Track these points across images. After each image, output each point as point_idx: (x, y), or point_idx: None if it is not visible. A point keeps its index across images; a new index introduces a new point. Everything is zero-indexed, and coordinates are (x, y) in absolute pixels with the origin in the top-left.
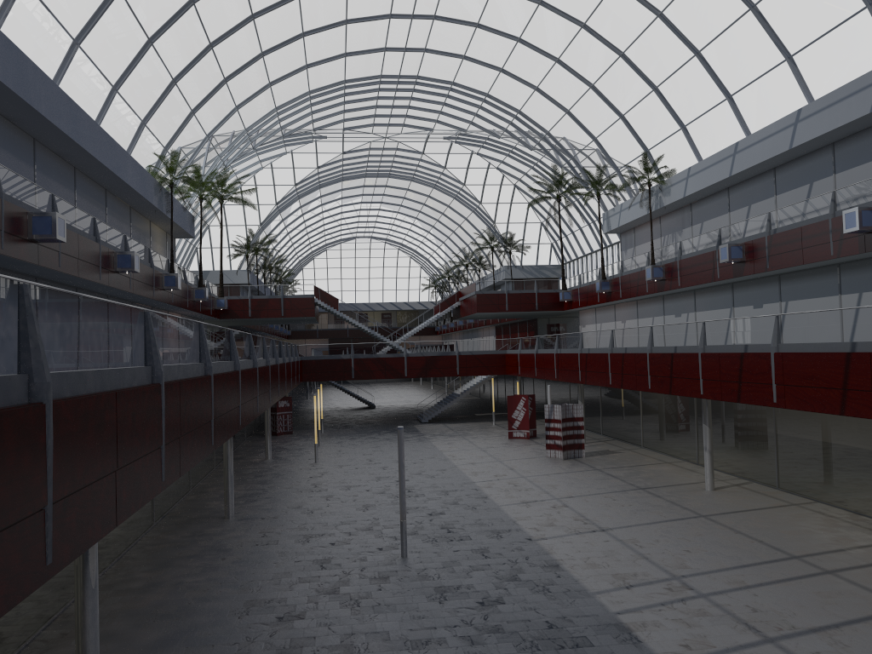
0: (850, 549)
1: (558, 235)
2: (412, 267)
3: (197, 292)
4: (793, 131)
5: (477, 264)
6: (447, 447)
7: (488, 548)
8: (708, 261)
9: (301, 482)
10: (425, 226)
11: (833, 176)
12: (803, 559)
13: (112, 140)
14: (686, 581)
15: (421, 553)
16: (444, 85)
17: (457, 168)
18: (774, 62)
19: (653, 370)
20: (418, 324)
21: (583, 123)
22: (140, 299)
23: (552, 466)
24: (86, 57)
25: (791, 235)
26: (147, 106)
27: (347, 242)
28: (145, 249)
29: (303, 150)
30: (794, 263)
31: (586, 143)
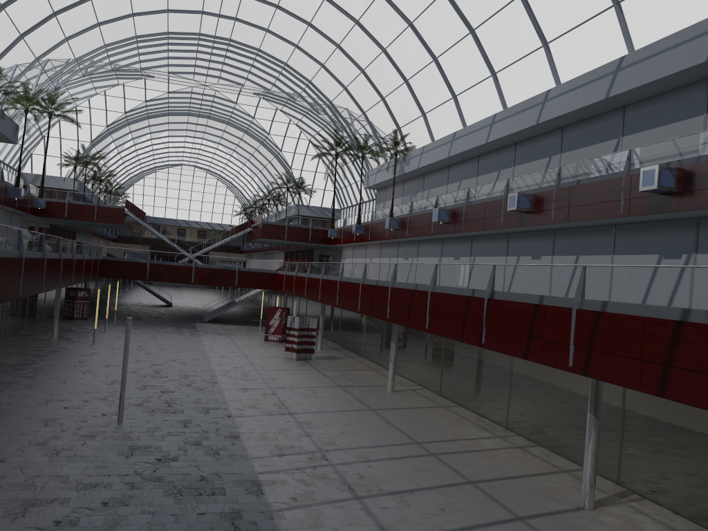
0: (459, 440)
1: (340, 185)
2: (228, 196)
3: (14, 191)
4: (489, 130)
5: (276, 200)
6: (211, 342)
7: (192, 420)
8: (427, 219)
9: (70, 358)
10: (238, 163)
11: (513, 168)
12: (421, 445)
13: None
14: (327, 454)
15: (135, 420)
16: (252, 50)
17: (264, 119)
18: (484, 76)
19: (362, 296)
20: (215, 241)
21: (356, 99)
22: None
23: (284, 364)
24: None
25: (479, 207)
26: None
27: (174, 167)
28: None
29: (134, 84)
30: (478, 228)
31: (358, 115)
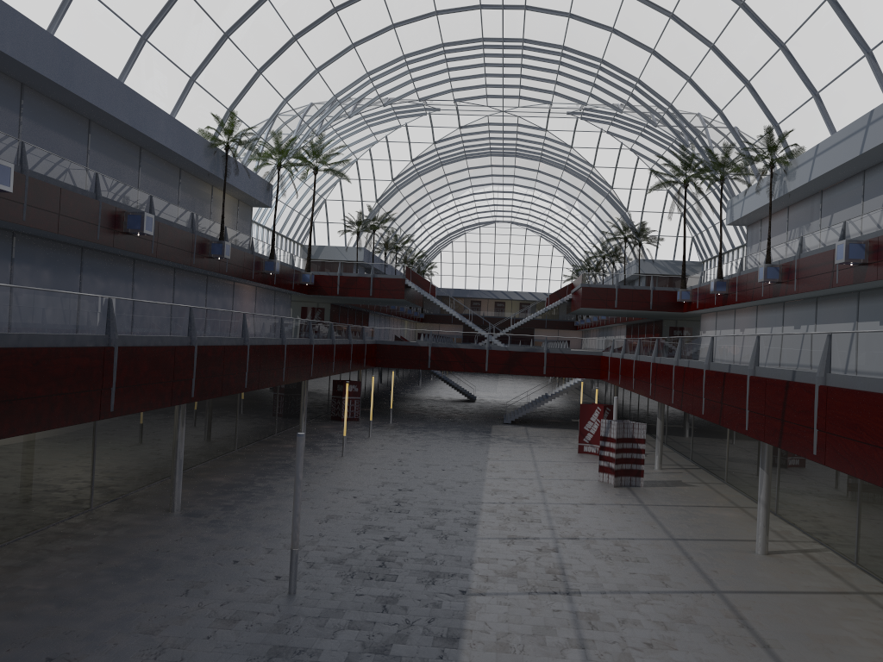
0: None
1: (698, 228)
2: (554, 257)
3: (267, 264)
4: None
5: (611, 256)
6: (499, 455)
7: (400, 598)
8: (828, 261)
9: None
10: (562, 212)
11: None
12: None
13: (133, 93)
14: None
15: (316, 591)
16: (553, 50)
17: (585, 147)
18: None
19: (707, 391)
20: (523, 315)
21: (706, 93)
22: (179, 265)
23: (593, 493)
24: None
25: None
26: (194, 60)
27: (486, 226)
28: (185, 213)
29: (418, 123)
30: None
31: (711, 117)
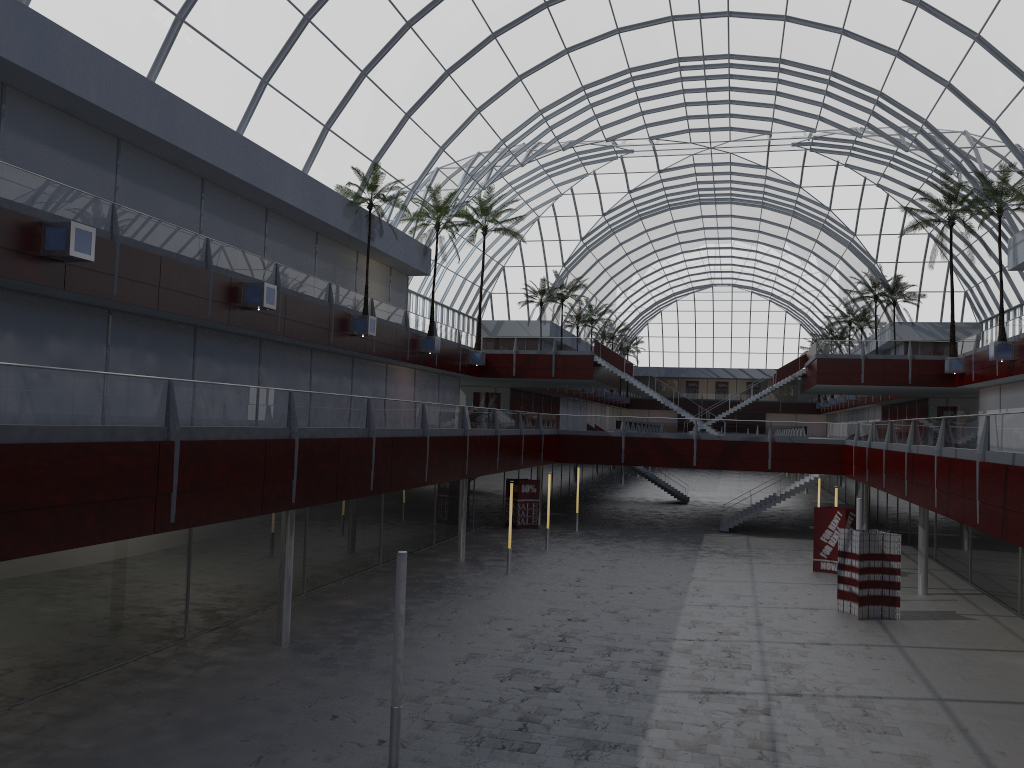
0: None
1: (972, 279)
2: (788, 325)
3: (425, 342)
4: None
5: (858, 320)
6: (708, 573)
7: None
8: None
9: (446, 601)
10: (793, 269)
11: None
12: None
13: (252, 144)
14: None
15: (425, 764)
16: (768, 65)
17: (818, 186)
18: None
19: (983, 491)
20: (744, 396)
21: (972, 101)
22: (314, 345)
23: (828, 628)
24: (203, 38)
25: None
26: (327, 105)
27: (701, 291)
28: (321, 284)
29: (608, 170)
30: None
31: (980, 132)
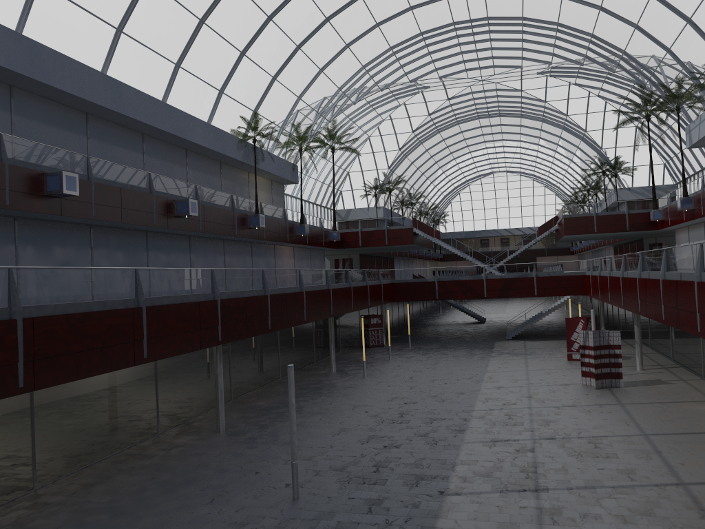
0: None
1: (668, 155)
2: (547, 195)
3: (299, 228)
4: None
5: (593, 189)
6: (497, 367)
7: (385, 500)
8: None
9: (324, 398)
10: (547, 157)
11: None
12: None
13: (173, 108)
14: None
15: (316, 496)
16: (515, 22)
17: (557, 100)
18: None
19: (665, 298)
20: (517, 247)
21: (653, 36)
22: (225, 237)
23: (575, 396)
24: (135, 41)
25: None
26: (220, 77)
27: (485, 177)
28: (226, 196)
29: (413, 101)
30: None
31: (661, 56)
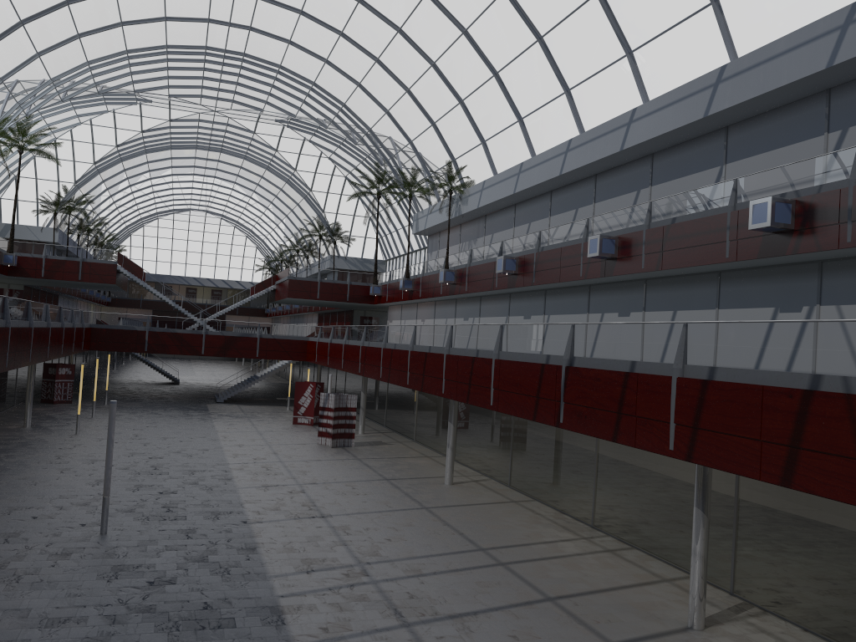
0: (534, 544)
1: (384, 231)
2: (248, 247)
3: None
4: (564, 159)
5: (306, 250)
6: (226, 428)
7: (196, 529)
8: (490, 270)
9: (45, 453)
10: (260, 206)
11: (593, 205)
12: (487, 552)
13: None
14: (368, 567)
15: (124, 530)
16: (271, 67)
17: (289, 152)
18: (556, 93)
19: (412, 367)
20: (231, 303)
21: (401, 125)
22: None
23: (317, 453)
24: None
25: (553, 254)
26: None
27: (180, 213)
28: None
29: (127, 111)
30: (553, 280)
31: (403, 145)
